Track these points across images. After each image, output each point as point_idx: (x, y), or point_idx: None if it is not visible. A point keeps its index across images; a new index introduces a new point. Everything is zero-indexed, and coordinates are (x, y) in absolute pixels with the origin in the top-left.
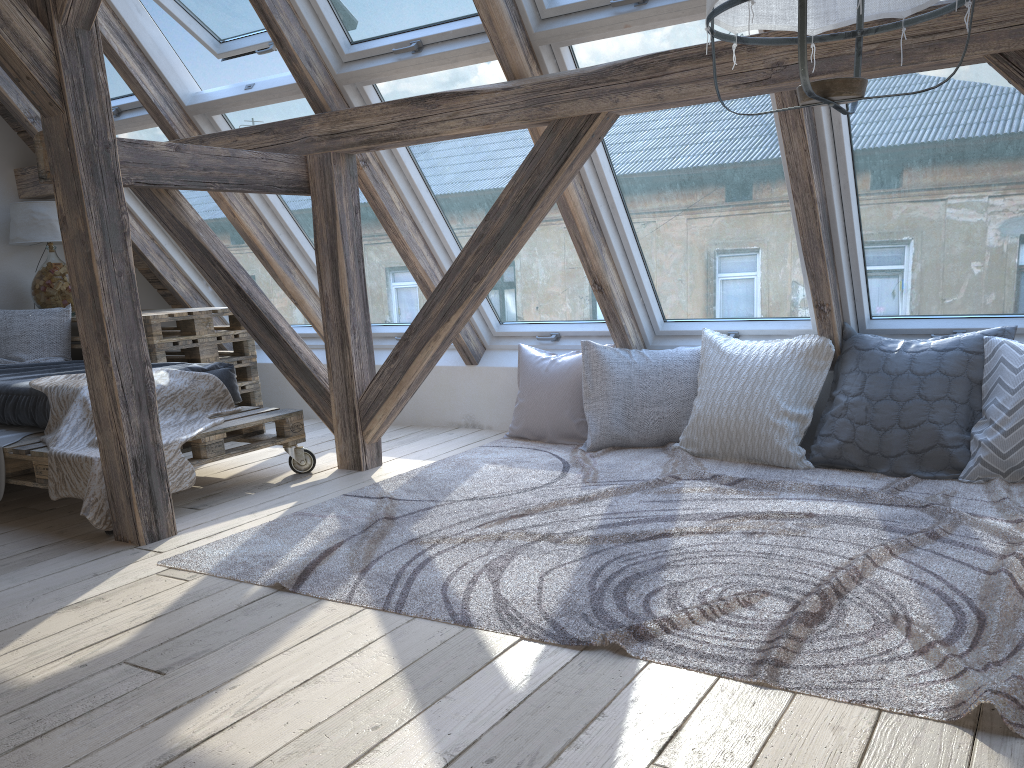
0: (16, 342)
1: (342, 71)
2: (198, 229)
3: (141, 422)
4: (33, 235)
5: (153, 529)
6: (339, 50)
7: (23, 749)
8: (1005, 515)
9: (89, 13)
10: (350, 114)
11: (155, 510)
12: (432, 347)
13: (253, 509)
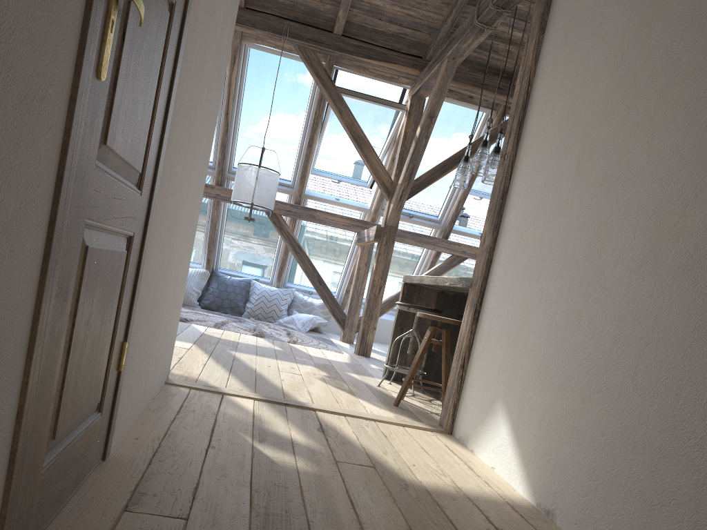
0: None
1: None
2: None
3: None
4: None
5: None
6: None
7: None
8: (255, 322)
9: None
10: None
11: None
12: None
13: None
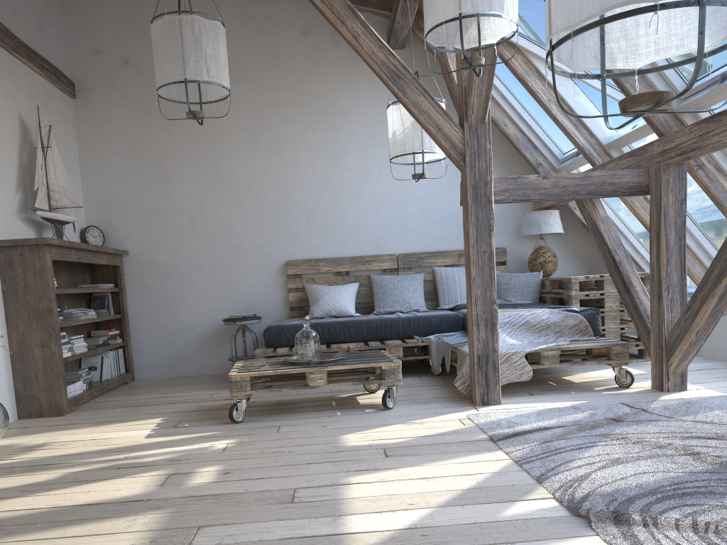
0: (510, 291)
1: (678, 106)
2: (600, 222)
3: (485, 335)
4: (528, 230)
5: (484, 398)
6: (677, 92)
7: (308, 465)
8: None
9: (482, 115)
10: (672, 136)
11: (487, 387)
12: (710, 303)
13: (557, 400)
